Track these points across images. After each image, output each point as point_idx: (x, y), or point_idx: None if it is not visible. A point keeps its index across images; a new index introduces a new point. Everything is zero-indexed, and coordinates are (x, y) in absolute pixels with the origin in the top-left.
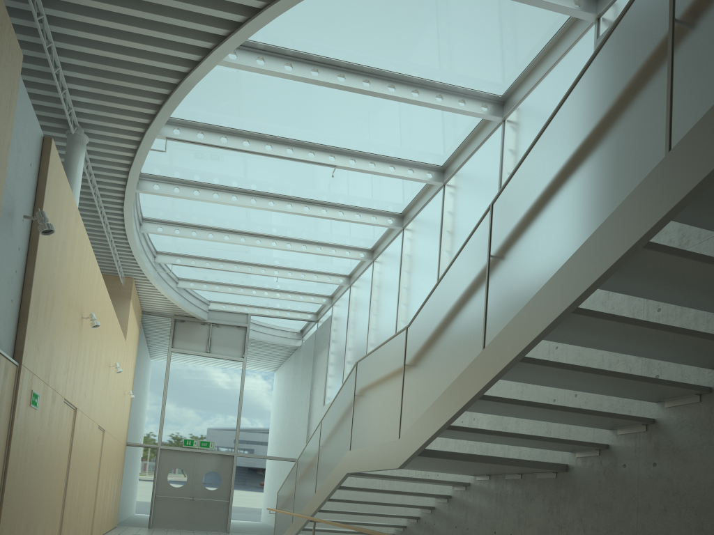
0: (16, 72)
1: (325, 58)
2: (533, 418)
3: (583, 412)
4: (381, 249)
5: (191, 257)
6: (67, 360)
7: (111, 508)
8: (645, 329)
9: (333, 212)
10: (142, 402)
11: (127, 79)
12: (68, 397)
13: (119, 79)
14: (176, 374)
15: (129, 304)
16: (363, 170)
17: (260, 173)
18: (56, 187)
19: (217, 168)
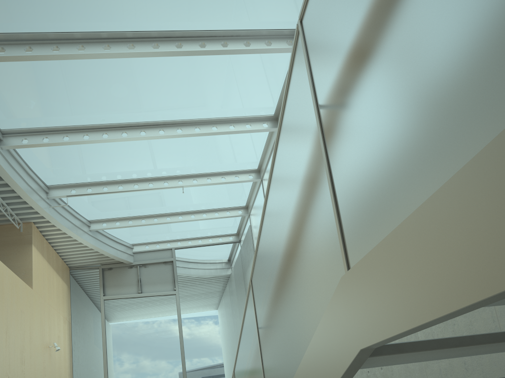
0: None
1: None
2: None
3: None
4: None
5: (86, 185)
6: None
7: None
8: None
9: (214, 45)
10: (83, 355)
11: None
12: None
13: None
14: (112, 320)
15: (31, 249)
16: None
17: None
18: None
19: None
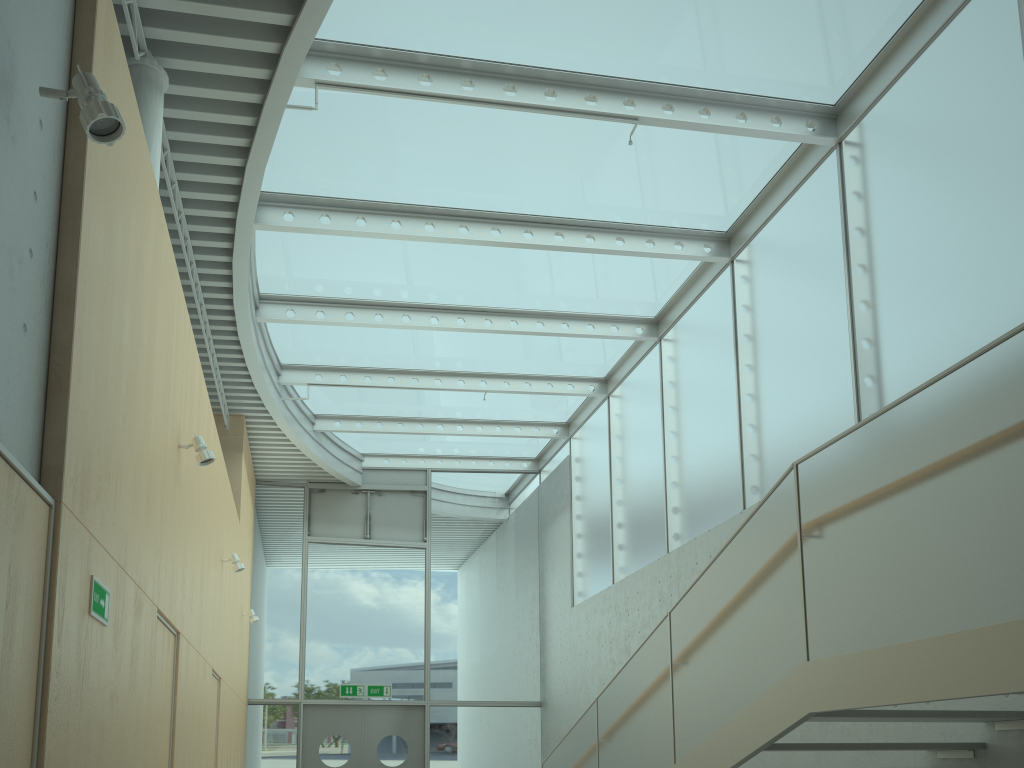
0: None
1: None
2: None
3: None
4: (679, 312)
5: (339, 370)
6: (158, 527)
7: None
8: None
9: (606, 240)
10: (268, 629)
11: None
12: (164, 607)
13: None
14: (318, 578)
15: (240, 459)
16: (690, 123)
17: (481, 164)
18: (116, 96)
19: (402, 162)
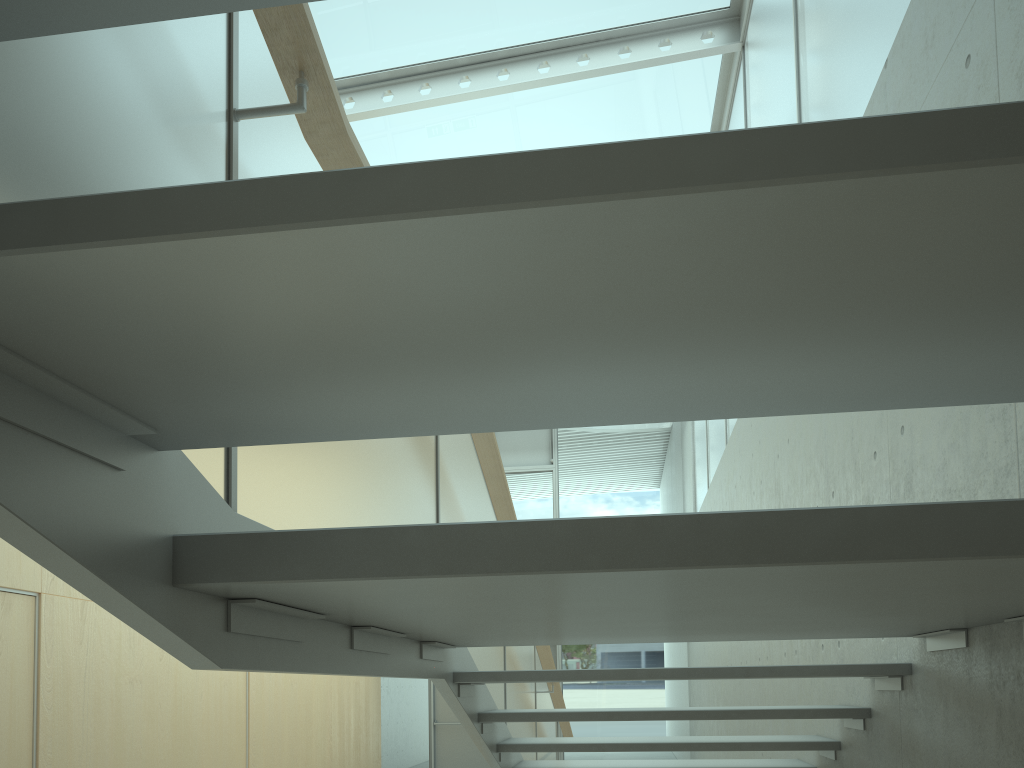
0: None
1: None
2: None
3: None
4: None
5: None
6: None
7: (342, 754)
8: None
9: (565, 63)
10: None
11: None
12: None
13: None
14: None
15: None
16: None
17: (359, 8)
18: None
19: None
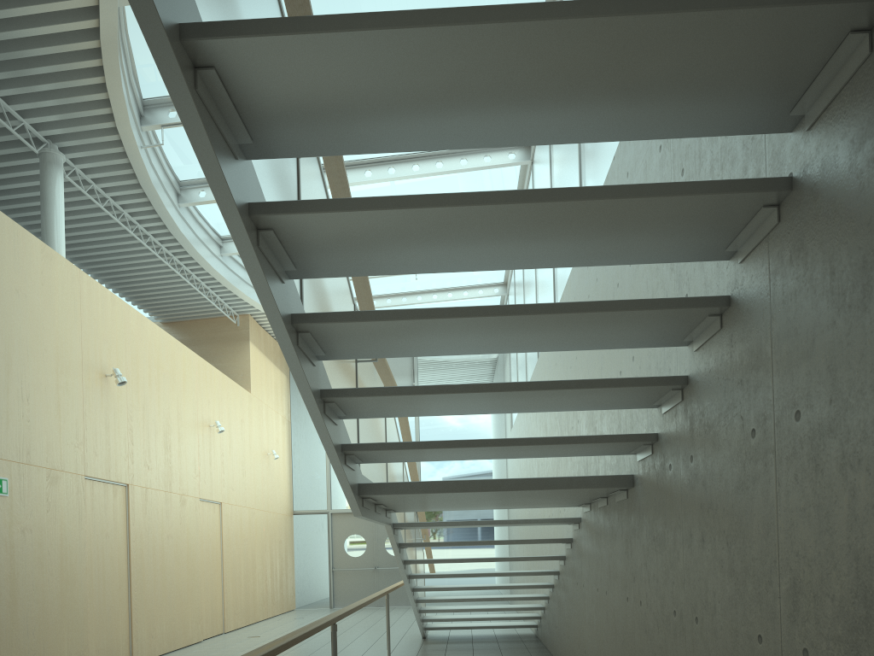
0: None
1: None
2: (497, 410)
3: (537, 388)
4: None
5: None
6: (78, 430)
7: (273, 590)
8: (445, 212)
9: (428, 166)
10: (303, 461)
11: (48, 61)
12: (97, 473)
13: (39, 64)
14: None
15: (248, 346)
16: None
17: None
18: None
19: None
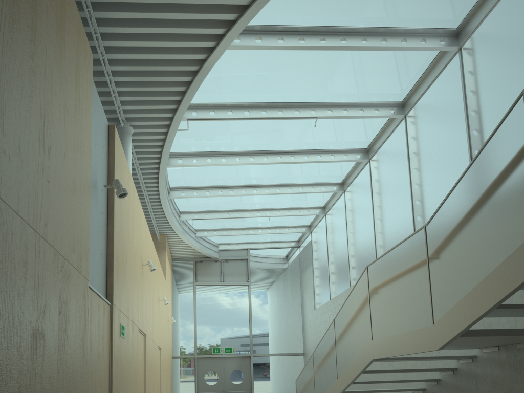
0: (90, 69)
1: (309, 26)
2: None
3: None
4: (351, 180)
5: (205, 212)
6: (137, 298)
7: None
8: None
9: (313, 157)
10: (180, 325)
11: (160, 74)
12: (140, 326)
13: (154, 75)
14: (201, 301)
15: (165, 253)
16: (339, 116)
17: (256, 135)
18: (120, 163)
19: (224, 137)
